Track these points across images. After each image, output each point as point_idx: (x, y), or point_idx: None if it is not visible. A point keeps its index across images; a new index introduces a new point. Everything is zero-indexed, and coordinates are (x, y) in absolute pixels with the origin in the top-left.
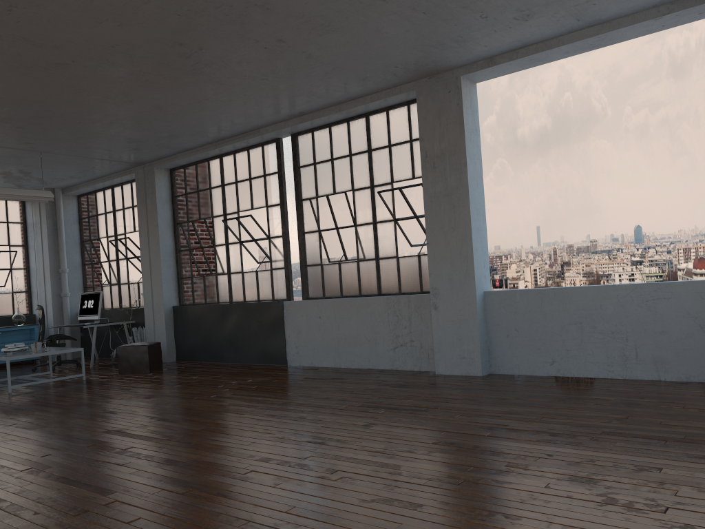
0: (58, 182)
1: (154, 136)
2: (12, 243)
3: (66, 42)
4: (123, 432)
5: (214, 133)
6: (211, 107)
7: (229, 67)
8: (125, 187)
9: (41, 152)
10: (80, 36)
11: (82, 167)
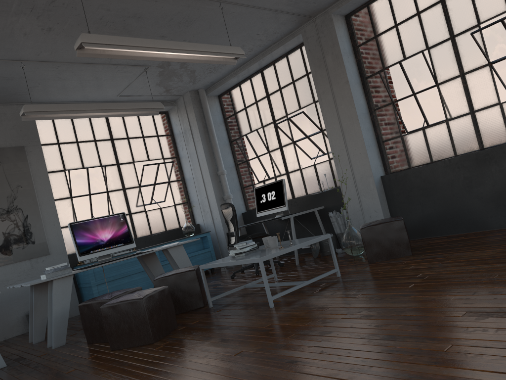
0: (206, 77)
1: None
2: (165, 156)
3: None
4: None
5: None
6: None
7: None
8: (279, 63)
9: (220, 1)
10: None
11: (246, 35)
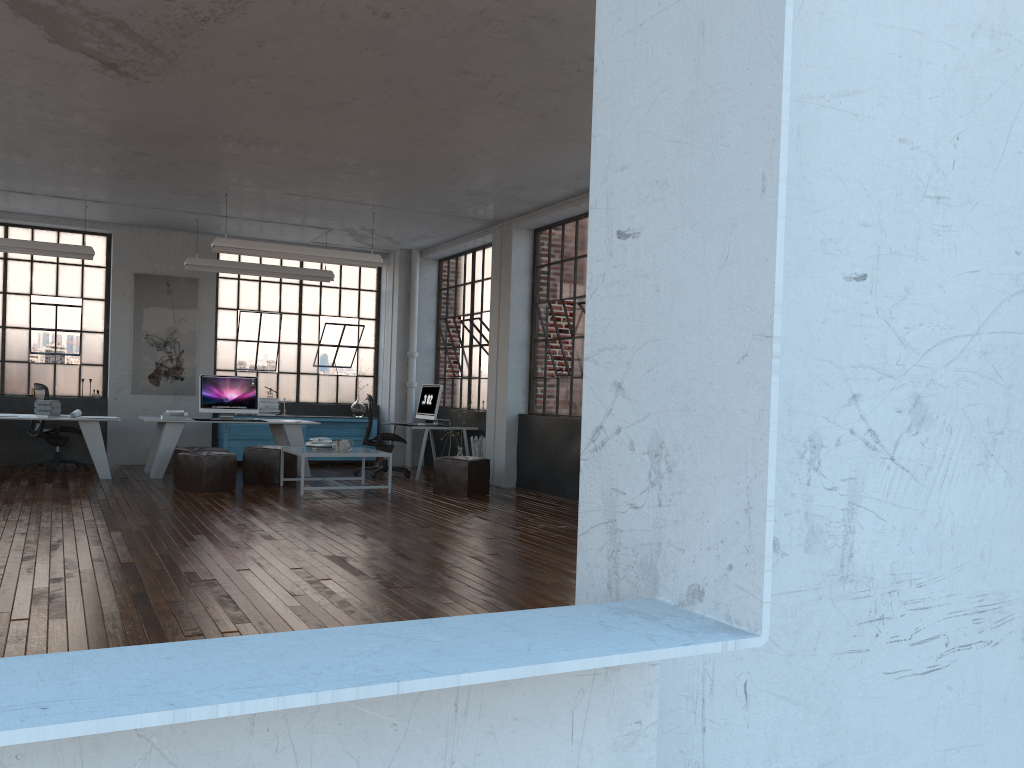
0: (412, 243)
1: (496, 186)
2: (362, 315)
3: (335, 77)
4: (343, 561)
5: (571, 183)
6: (548, 149)
7: (544, 97)
8: (487, 251)
9: (374, 206)
10: (347, 70)
11: (430, 224)
